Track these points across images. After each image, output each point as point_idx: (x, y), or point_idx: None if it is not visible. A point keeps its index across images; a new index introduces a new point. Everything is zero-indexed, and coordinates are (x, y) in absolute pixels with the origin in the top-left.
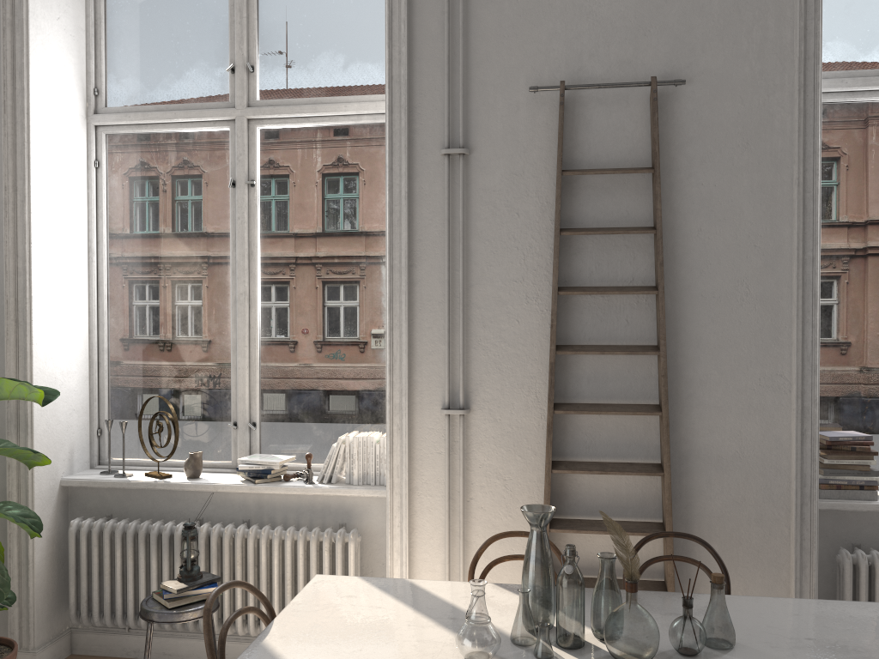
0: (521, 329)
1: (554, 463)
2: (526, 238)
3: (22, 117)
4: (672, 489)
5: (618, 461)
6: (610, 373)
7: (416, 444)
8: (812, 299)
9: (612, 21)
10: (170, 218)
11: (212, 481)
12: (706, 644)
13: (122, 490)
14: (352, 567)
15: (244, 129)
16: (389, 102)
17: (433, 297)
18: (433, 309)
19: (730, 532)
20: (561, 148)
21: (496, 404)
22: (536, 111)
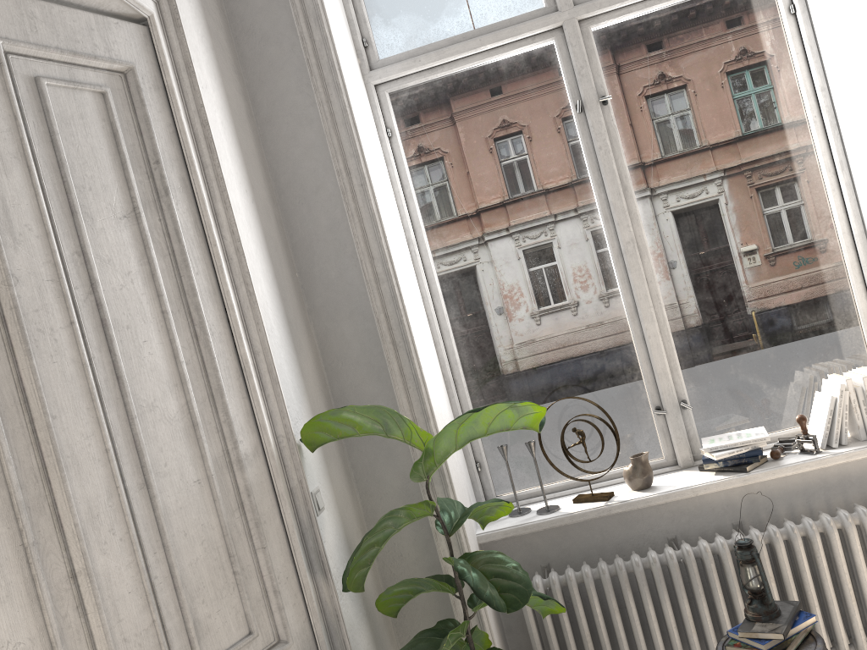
0: None
1: None
2: None
3: (334, 75)
4: None
5: None
6: None
7: None
8: None
9: None
10: (501, 175)
11: (682, 485)
12: None
13: (554, 529)
14: None
15: (578, 35)
16: None
17: None
18: None
19: None
20: None
21: None
22: None
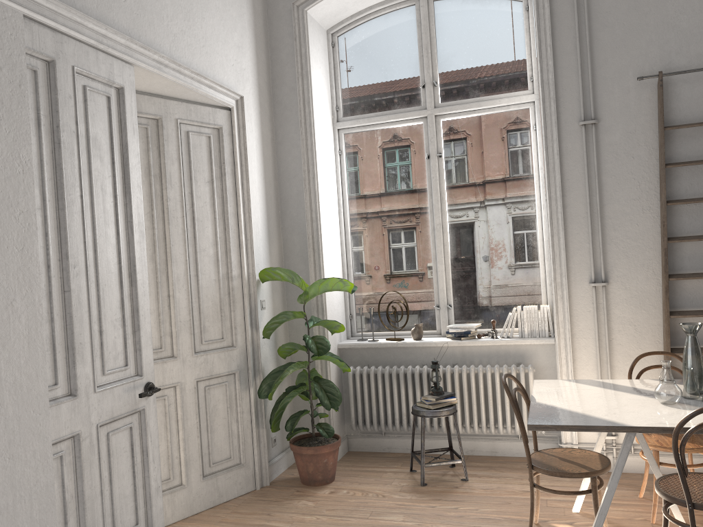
0: (640, 229)
1: (669, 312)
2: (639, 172)
3: (310, 128)
4: None
5: None
6: None
7: (573, 307)
8: None
9: (690, 29)
10: (387, 181)
11: (432, 340)
12: None
13: (374, 349)
14: (532, 387)
15: (433, 122)
16: (542, 96)
17: (579, 214)
18: (579, 221)
19: None
20: (663, 113)
21: (626, 278)
22: (641, 92)
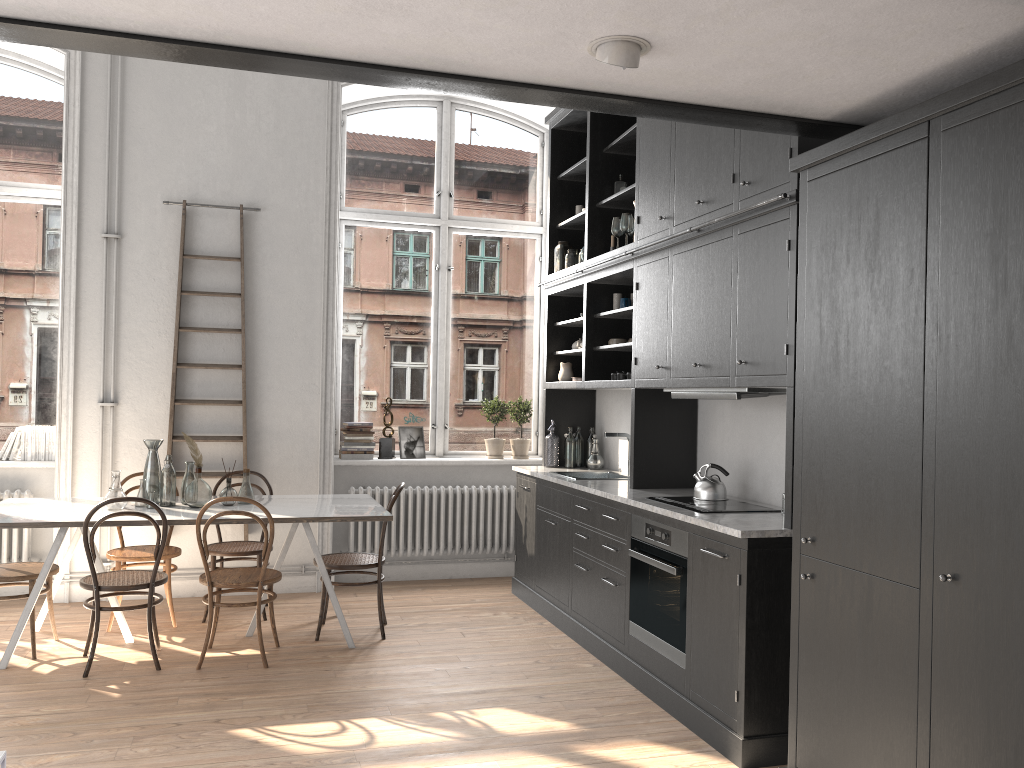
0: (155, 352)
1: (174, 436)
2: (160, 295)
3: None
4: (250, 452)
5: (217, 435)
6: (213, 381)
7: (79, 427)
8: (332, 341)
9: (218, 166)
10: None
11: None
12: (239, 502)
13: None
14: None
15: None
16: (64, 198)
17: (94, 329)
18: (93, 337)
19: (284, 476)
20: (183, 241)
21: (137, 400)
22: (168, 216)
